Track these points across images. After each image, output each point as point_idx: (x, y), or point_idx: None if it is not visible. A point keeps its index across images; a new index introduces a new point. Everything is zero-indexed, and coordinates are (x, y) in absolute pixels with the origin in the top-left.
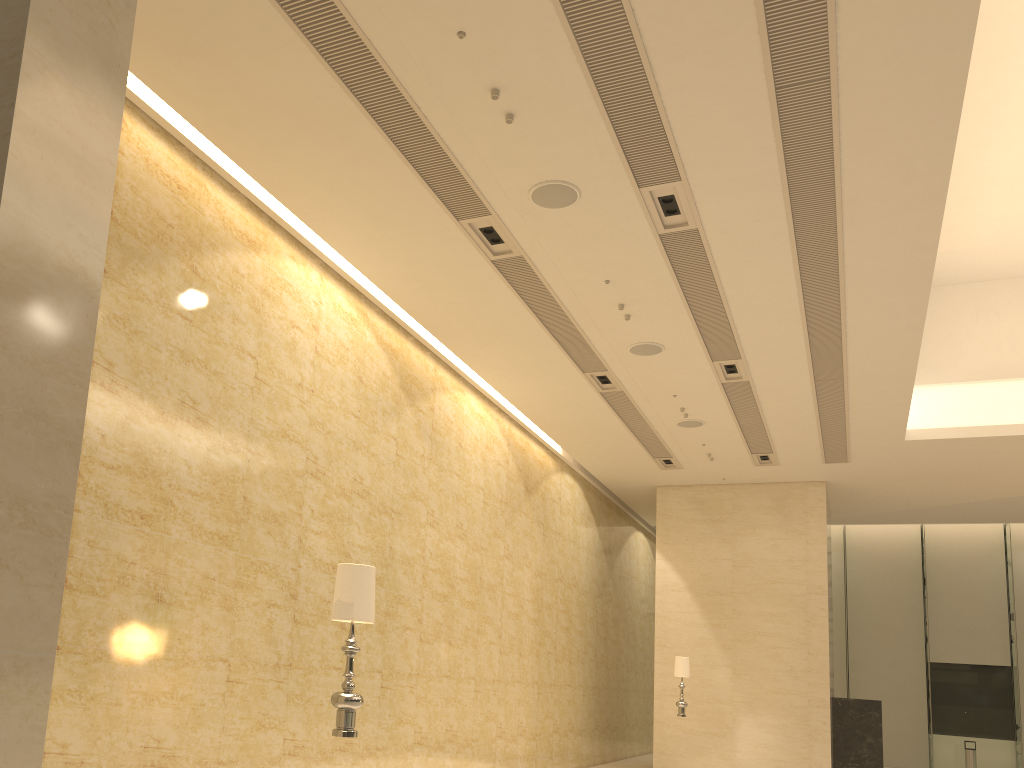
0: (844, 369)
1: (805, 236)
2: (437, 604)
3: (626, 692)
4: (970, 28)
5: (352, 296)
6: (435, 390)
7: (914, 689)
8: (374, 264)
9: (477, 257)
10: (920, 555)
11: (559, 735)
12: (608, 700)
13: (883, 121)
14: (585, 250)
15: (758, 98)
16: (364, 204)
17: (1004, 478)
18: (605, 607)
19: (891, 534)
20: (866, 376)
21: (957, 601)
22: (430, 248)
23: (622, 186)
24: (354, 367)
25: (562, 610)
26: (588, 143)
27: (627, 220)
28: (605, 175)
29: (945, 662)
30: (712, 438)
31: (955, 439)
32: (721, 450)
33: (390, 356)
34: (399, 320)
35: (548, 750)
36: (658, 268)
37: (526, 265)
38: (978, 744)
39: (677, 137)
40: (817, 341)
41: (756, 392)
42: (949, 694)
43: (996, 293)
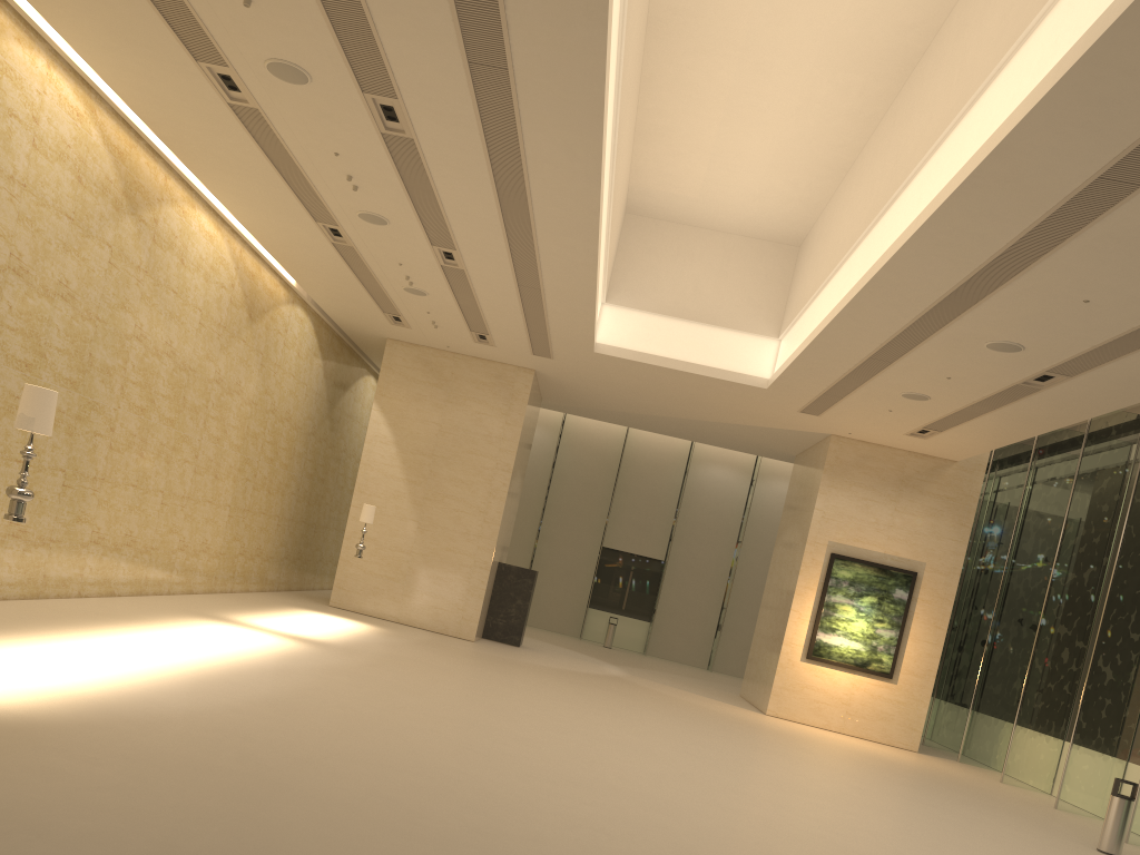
0: (541, 283)
1: (500, 173)
2: (133, 416)
3: (325, 529)
4: (602, 75)
5: (81, 90)
6: (162, 201)
7: (585, 568)
8: (108, 68)
9: (214, 96)
10: (621, 451)
11: (245, 558)
12: (304, 534)
13: (550, 113)
14: (316, 123)
15: (456, 64)
16: (102, 16)
17: (673, 402)
18: (318, 445)
19: (603, 427)
20: (558, 293)
21: (639, 498)
22: (168, 74)
23: (348, 86)
24: (74, 166)
25: (269, 441)
26: (318, 45)
27: (353, 113)
28: (333, 73)
29: (616, 549)
30: (436, 309)
31: (632, 361)
32: (444, 321)
33: (116, 159)
34: (131, 123)
35: (231, 570)
36: (382, 158)
37: (262, 117)
38: (622, 621)
39: (393, 67)
40: (517, 254)
41: (471, 281)
42: (612, 577)
43: (696, 240)
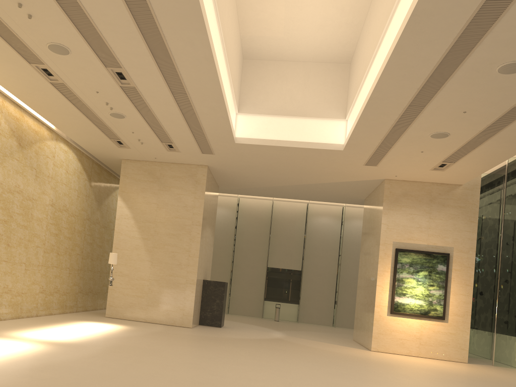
0: (184, 86)
1: None
2: None
3: (108, 274)
4: None
5: None
6: None
7: (260, 279)
8: None
9: None
10: (270, 215)
11: (45, 294)
12: (92, 277)
13: None
14: None
15: None
16: None
17: (289, 173)
18: (93, 226)
19: (259, 204)
20: (198, 94)
21: (283, 239)
22: None
23: None
24: None
25: (52, 223)
26: None
27: None
28: None
29: (274, 267)
30: (135, 128)
31: (259, 145)
32: (144, 138)
33: None
34: None
35: (34, 302)
36: None
37: None
38: (283, 306)
39: None
40: (160, 61)
41: (143, 97)
42: (274, 282)
43: (287, 68)
